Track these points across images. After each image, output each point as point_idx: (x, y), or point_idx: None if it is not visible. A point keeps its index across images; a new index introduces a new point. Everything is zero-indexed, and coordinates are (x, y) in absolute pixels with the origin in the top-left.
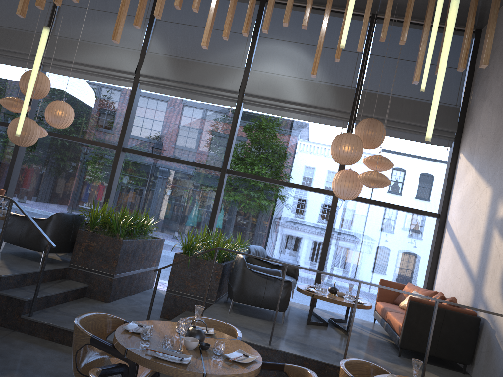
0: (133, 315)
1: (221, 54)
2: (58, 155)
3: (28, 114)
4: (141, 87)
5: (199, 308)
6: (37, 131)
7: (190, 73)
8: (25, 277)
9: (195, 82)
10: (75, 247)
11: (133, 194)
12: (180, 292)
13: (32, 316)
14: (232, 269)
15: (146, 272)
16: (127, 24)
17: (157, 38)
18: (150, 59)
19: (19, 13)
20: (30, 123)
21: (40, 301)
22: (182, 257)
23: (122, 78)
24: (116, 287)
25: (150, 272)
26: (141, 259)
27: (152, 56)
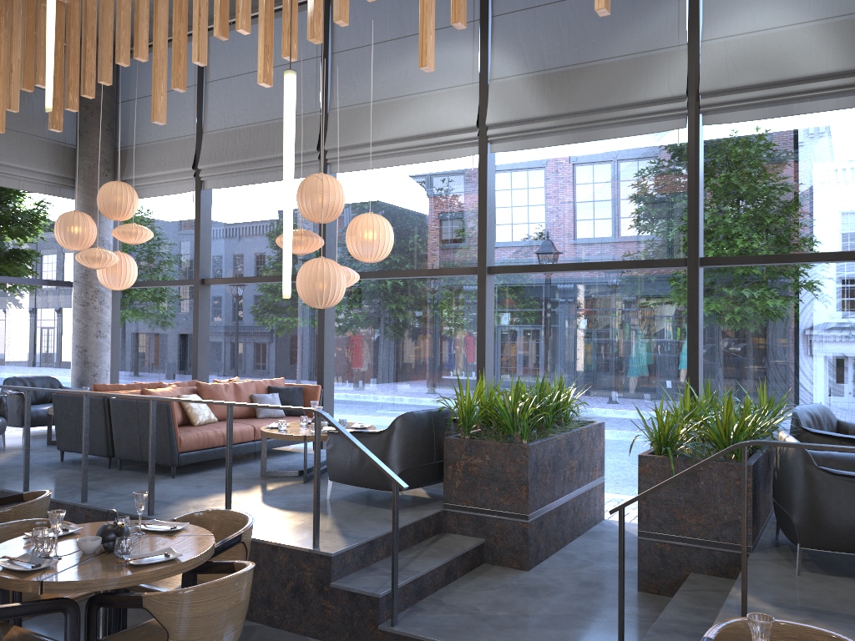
0: (583, 593)
1: (630, 33)
2: (394, 304)
3: (321, 251)
4: (495, 148)
5: (761, 623)
6: (341, 277)
7: (578, 93)
8: (372, 546)
9: (593, 106)
10: (446, 471)
11: (524, 340)
12: (669, 536)
13: (398, 626)
14: (777, 473)
15: (584, 494)
16: (445, 45)
17: (501, 48)
18: (498, 92)
19: (262, 81)
20: (326, 266)
21: (405, 591)
22: (655, 461)
23: (457, 144)
24: (537, 537)
25: (591, 492)
26: (570, 471)
27: (499, 85)
